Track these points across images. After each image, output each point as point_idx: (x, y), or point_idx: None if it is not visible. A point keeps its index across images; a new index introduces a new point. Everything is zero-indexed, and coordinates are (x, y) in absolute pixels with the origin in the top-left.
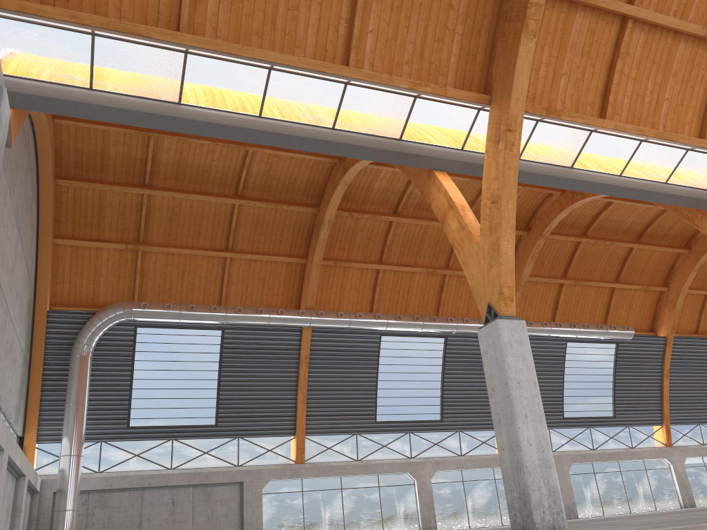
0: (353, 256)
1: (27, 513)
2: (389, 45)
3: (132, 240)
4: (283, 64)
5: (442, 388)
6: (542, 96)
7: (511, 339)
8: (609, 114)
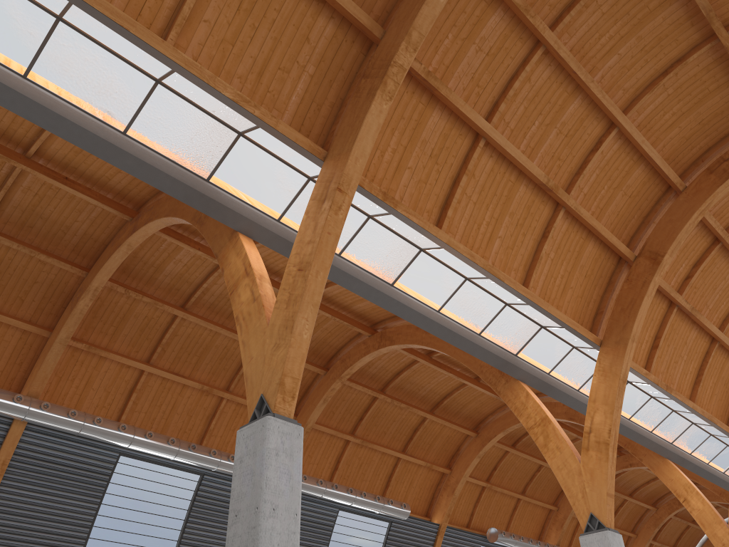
0: (116, 346)
1: None
2: (223, 47)
3: None
4: None
5: (179, 541)
6: (381, 182)
7: (280, 447)
8: (445, 229)
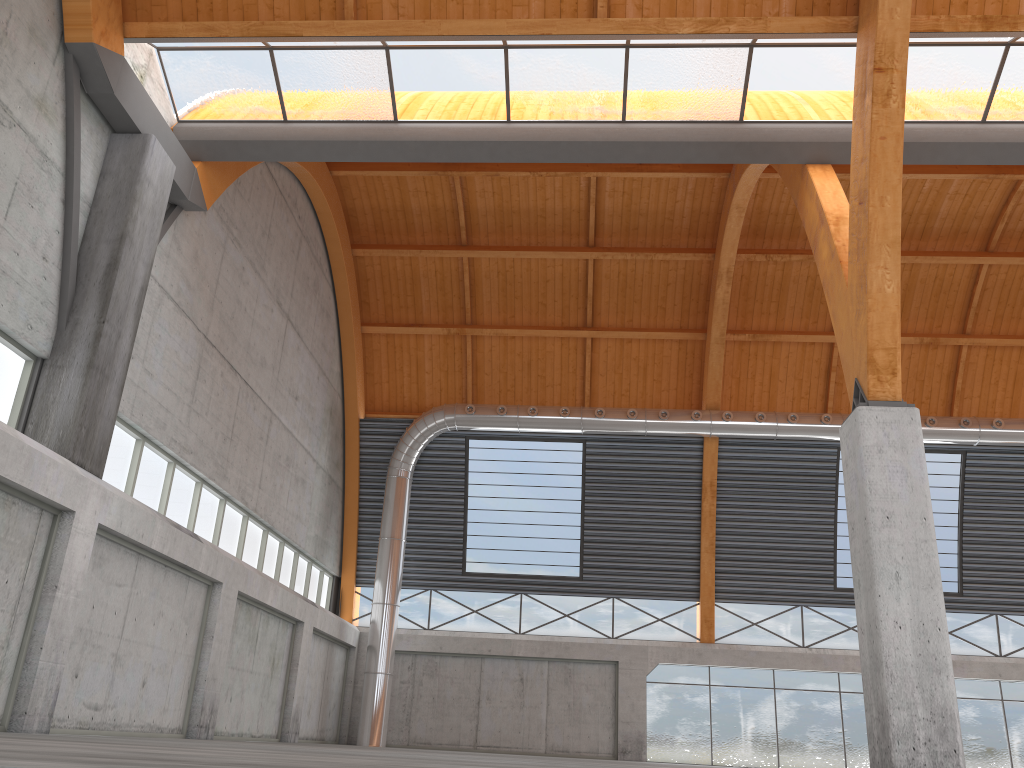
0: (786, 324)
1: (339, 671)
2: None
3: (458, 322)
4: (485, 35)
5: (960, 540)
6: None
7: (883, 442)
8: None
